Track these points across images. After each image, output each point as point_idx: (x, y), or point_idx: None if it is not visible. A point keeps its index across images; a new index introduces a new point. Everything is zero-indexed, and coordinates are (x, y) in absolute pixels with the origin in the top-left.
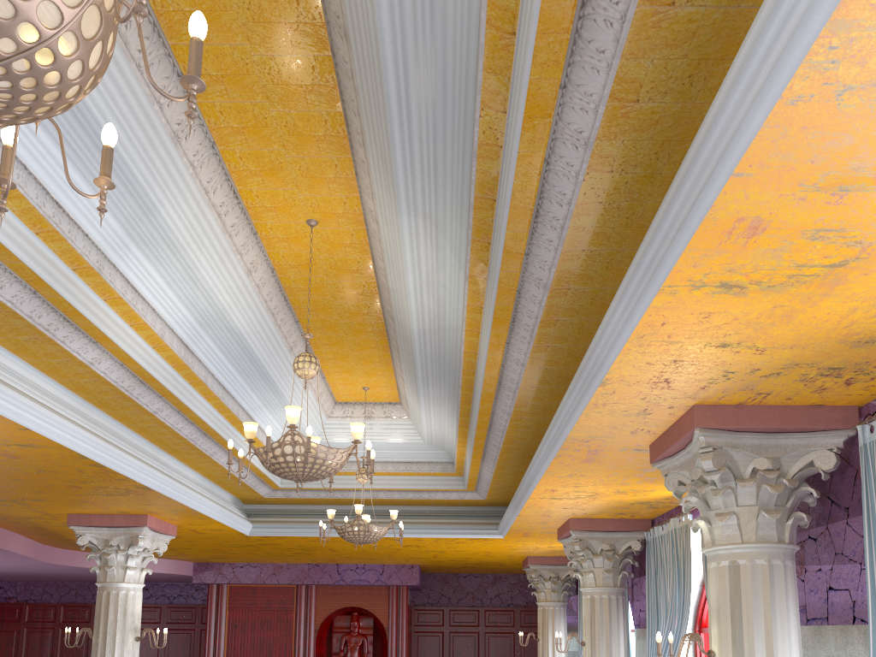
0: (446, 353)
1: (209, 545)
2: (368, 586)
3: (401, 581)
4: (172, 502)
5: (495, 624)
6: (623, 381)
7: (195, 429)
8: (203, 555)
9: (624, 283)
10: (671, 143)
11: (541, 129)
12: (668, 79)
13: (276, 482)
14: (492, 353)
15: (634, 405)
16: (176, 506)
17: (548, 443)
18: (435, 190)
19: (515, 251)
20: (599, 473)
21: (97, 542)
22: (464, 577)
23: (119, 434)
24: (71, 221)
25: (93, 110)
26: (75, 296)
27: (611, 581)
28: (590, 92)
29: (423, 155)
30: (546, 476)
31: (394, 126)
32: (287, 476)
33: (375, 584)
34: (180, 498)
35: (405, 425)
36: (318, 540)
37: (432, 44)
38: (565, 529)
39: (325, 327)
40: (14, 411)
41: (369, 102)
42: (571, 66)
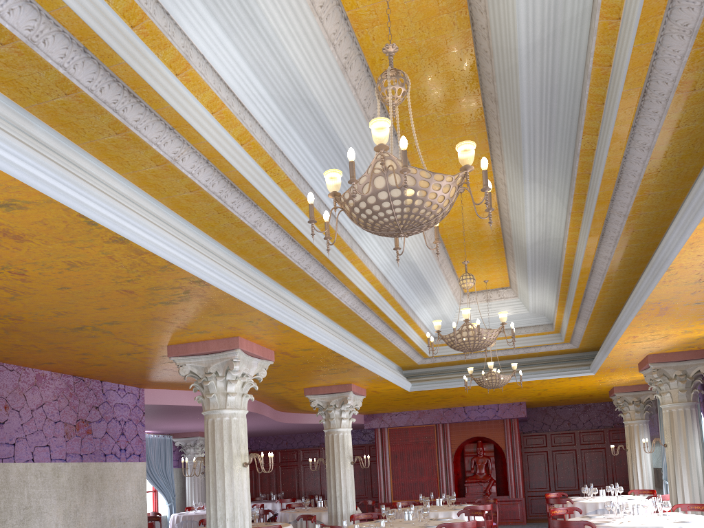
0: (549, 254)
1: (379, 401)
2: (487, 421)
3: (513, 415)
4: (370, 374)
5: (589, 443)
6: (682, 266)
7: (385, 326)
8: (372, 408)
9: (678, 218)
10: (701, 138)
11: (620, 144)
12: (695, 115)
13: (426, 353)
14: (587, 254)
15: (691, 278)
16: (372, 375)
17: (630, 307)
18: (547, 168)
19: (604, 200)
20: (669, 321)
21: (322, 404)
22: (560, 409)
23: (342, 335)
24: (340, 225)
25: (360, 170)
26: (340, 264)
27: (685, 397)
28: (650, 128)
29: (541, 152)
30: (629, 328)
31: (525, 142)
32: (463, 349)
33: (493, 419)
34: (375, 370)
35: (515, 302)
36: (456, 390)
37: (550, 104)
38: (644, 363)
39: (462, 247)
40: (309, 331)
41: (508, 131)
42: (637, 118)
